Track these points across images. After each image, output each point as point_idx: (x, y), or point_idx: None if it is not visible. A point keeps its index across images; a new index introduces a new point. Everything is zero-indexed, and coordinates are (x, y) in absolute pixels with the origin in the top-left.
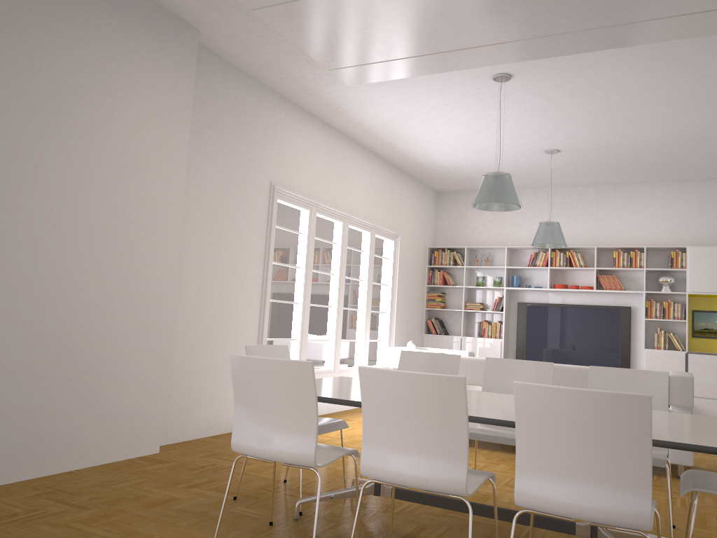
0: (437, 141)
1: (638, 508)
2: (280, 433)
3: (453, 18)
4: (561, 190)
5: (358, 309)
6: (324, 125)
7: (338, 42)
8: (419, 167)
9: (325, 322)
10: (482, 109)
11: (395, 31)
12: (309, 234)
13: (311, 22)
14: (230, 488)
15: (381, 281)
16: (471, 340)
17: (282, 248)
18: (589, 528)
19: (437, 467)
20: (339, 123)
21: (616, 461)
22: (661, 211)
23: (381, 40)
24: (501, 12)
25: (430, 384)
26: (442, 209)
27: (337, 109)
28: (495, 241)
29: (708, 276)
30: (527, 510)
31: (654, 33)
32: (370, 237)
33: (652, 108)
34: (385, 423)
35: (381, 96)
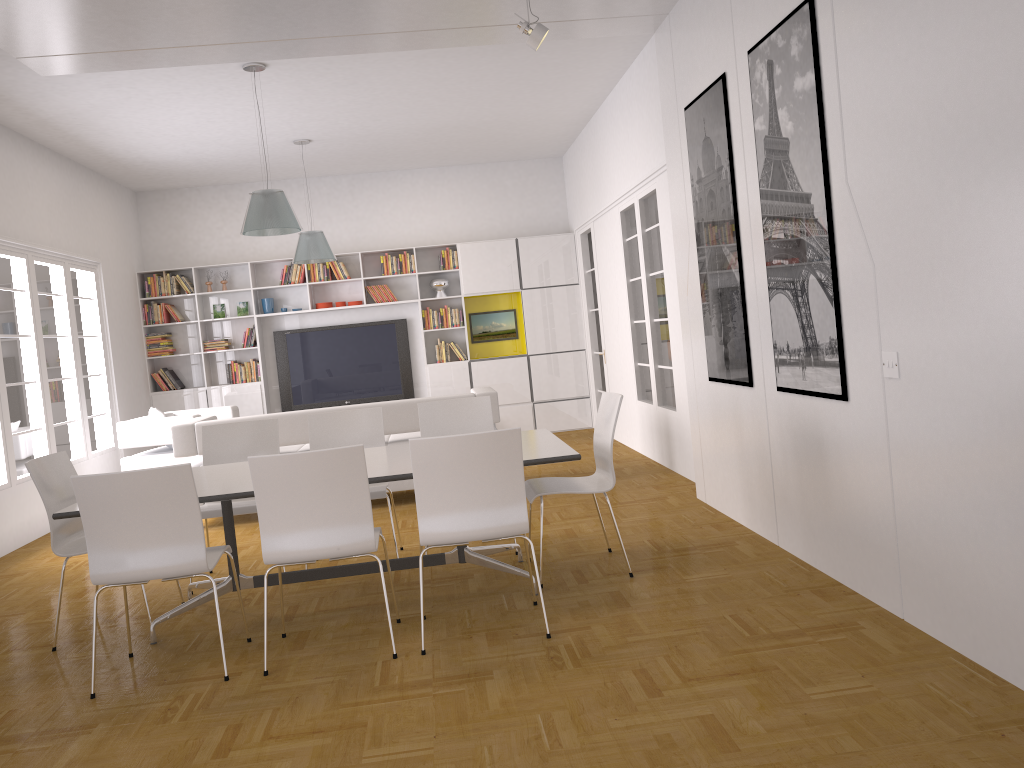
0: (150, 133)
1: (518, 518)
2: (159, 548)
3: (215, 15)
4: (307, 183)
5: (66, 378)
6: None
7: (44, 29)
8: (114, 164)
9: (28, 406)
10: (222, 98)
11: (133, 23)
12: None
13: (10, 6)
14: (33, 643)
15: (87, 333)
16: (220, 389)
17: None
18: (457, 554)
19: (346, 533)
20: (0, 113)
21: (499, 485)
22: (425, 204)
23: (111, 31)
24: (276, 14)
25: (331, 459)
26: (146, 215)
27: (1, 96)
28: (231, 255)
29: (482, 274)
30: (430, 547)
31: (434, 40)
32: (63, 272)
33: (420, 99)
34: (285, 506)
35: (79, 82)
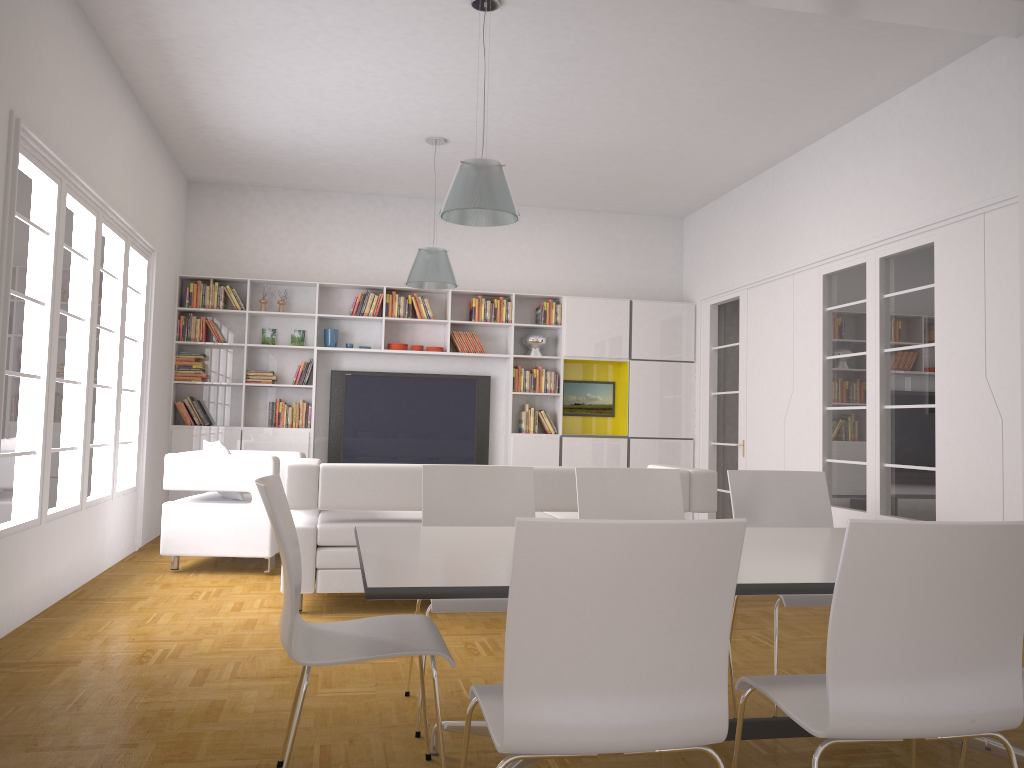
0: (273, 91)
1: None
2: (651, 687)
3: None
4: (395, 203)
5: (106, 387)
6: (80, 12)
7: None
8: (195, 133)
9: (68, 414)
10: (402, 50)
11: None
12: (58, 234)
13: None
14: None
15: (130, 334)
16: (259, 432)
17: (18, 259)
18: None
19: (984, 691)
20: (111, 17)
21: None
22: (526, 247)
23: None
24: None
25: (999, 543)
26: (197, 211)
27: None
28: (291, 272)
29: (587, 336)
30: None
31: None
32: (124, 250)
33: (622, 102)
34: (889, 626)
35: None
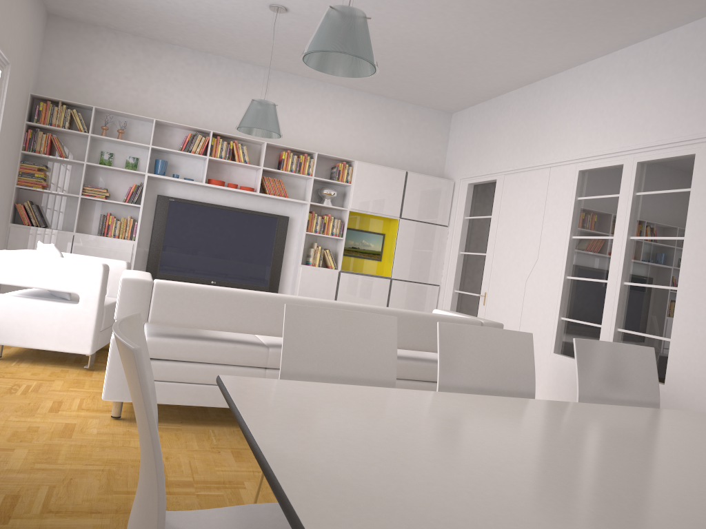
0: None
1: None
2: None
3: None
4: (227, 63)
5: None
6: None
7: None
8: None
9: None
10: None
11: None
12: None
13: None
14: None
15: None
16: (89, 239)
17: None
18: None
19: None
20: None
21: None
22: (329, 117)
23: None
24: None
25: None
26: (53, 41)
27: None
28: (132, 107)
29: (370, 195)
30: None
31: None
32: None
33: None
34: None
35: None
